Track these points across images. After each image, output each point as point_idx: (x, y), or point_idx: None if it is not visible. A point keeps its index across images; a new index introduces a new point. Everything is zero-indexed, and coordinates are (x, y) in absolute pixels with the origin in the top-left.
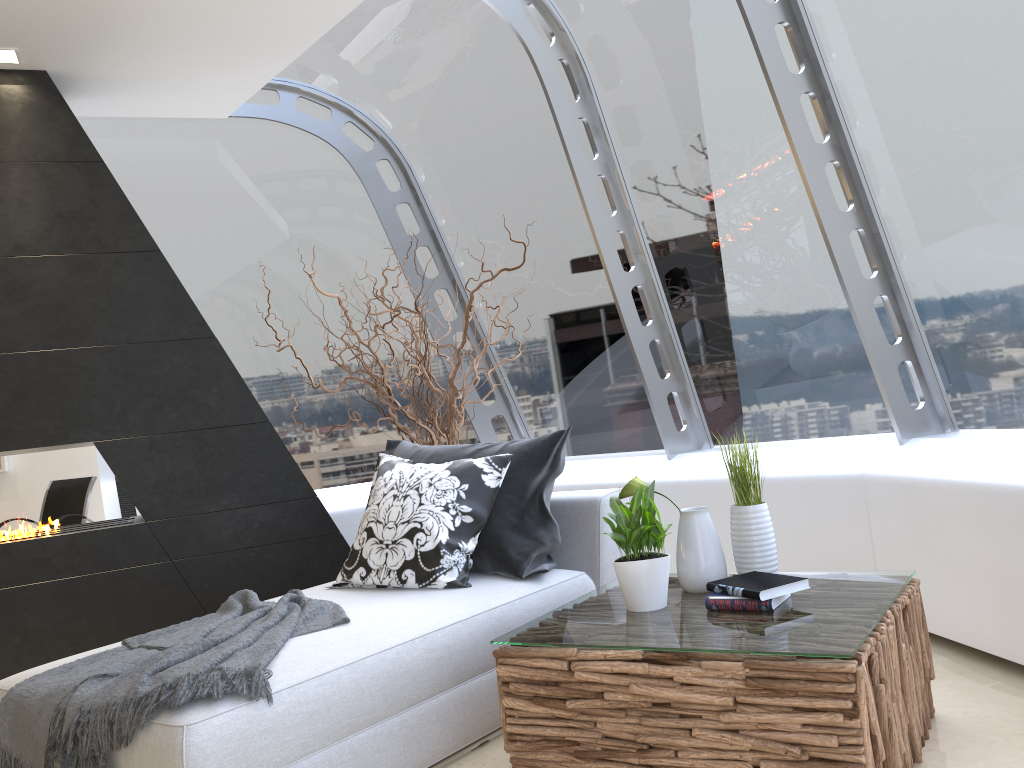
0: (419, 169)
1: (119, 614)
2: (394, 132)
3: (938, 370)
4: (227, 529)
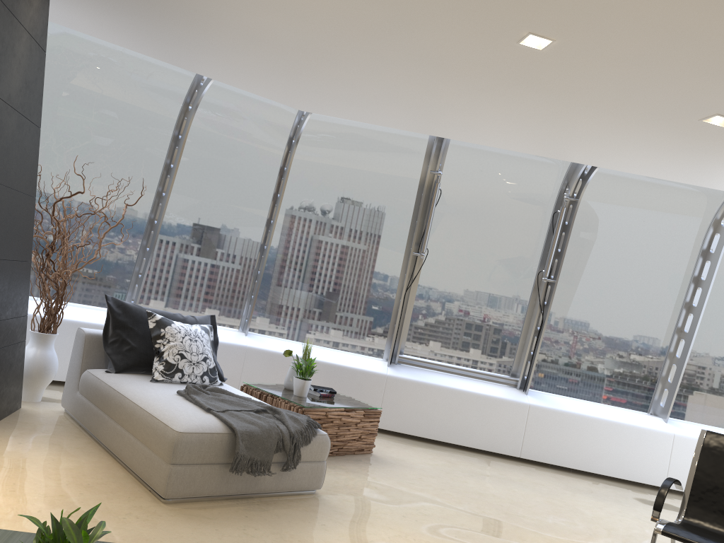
0: None
1: None
2: None
3: (256, 310)
4: (3, 333)
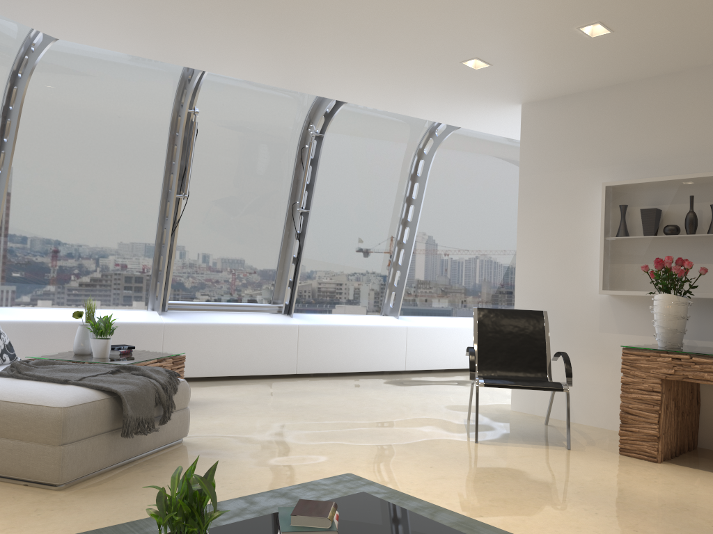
0: None
1: None
2: None
3: None
4: None
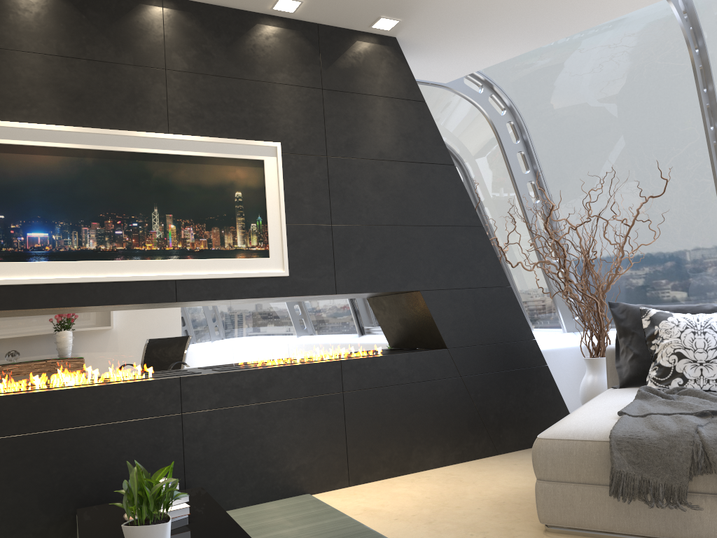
0: (534, 130)
1: (433, 411)
2: (522, 104)
3: None
4: (489, 357)
